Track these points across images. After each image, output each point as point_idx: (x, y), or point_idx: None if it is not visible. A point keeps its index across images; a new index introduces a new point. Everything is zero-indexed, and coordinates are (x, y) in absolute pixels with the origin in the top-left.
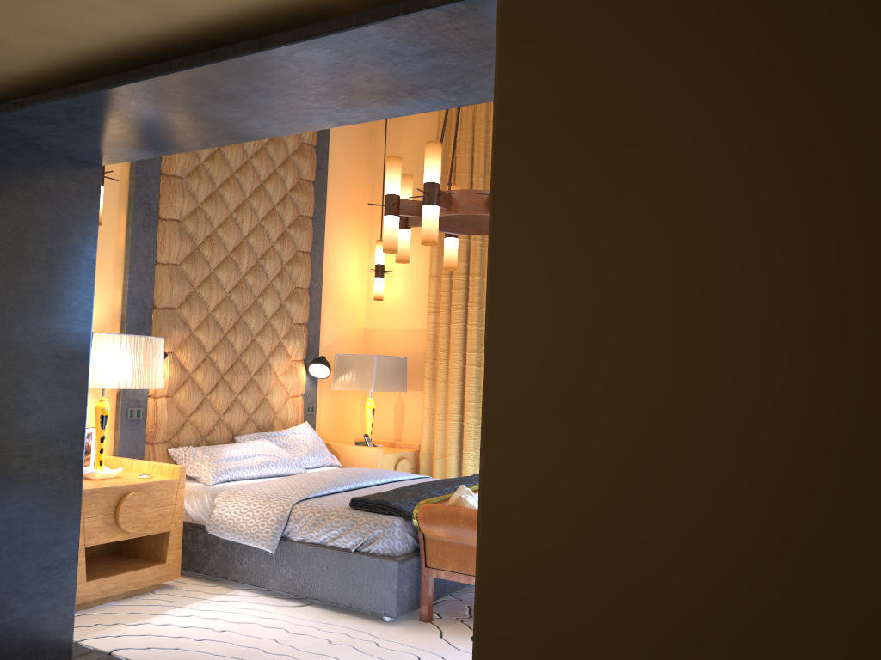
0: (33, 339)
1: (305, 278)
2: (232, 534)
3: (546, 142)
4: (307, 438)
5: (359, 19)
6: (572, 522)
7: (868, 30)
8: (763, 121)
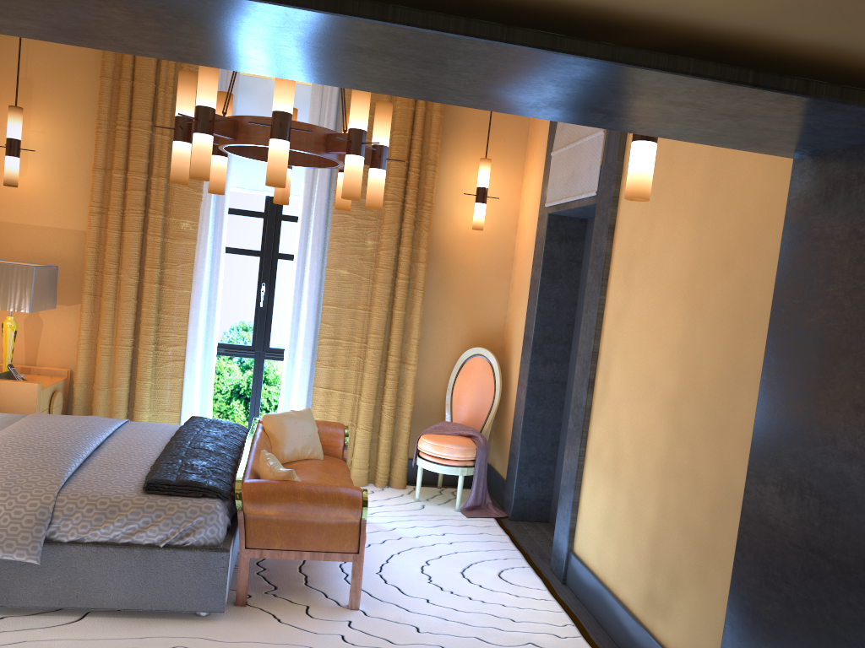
0: None
1: None
2: None
3: None
4: None
5: (698, 68)
6: None
7: None
8: None
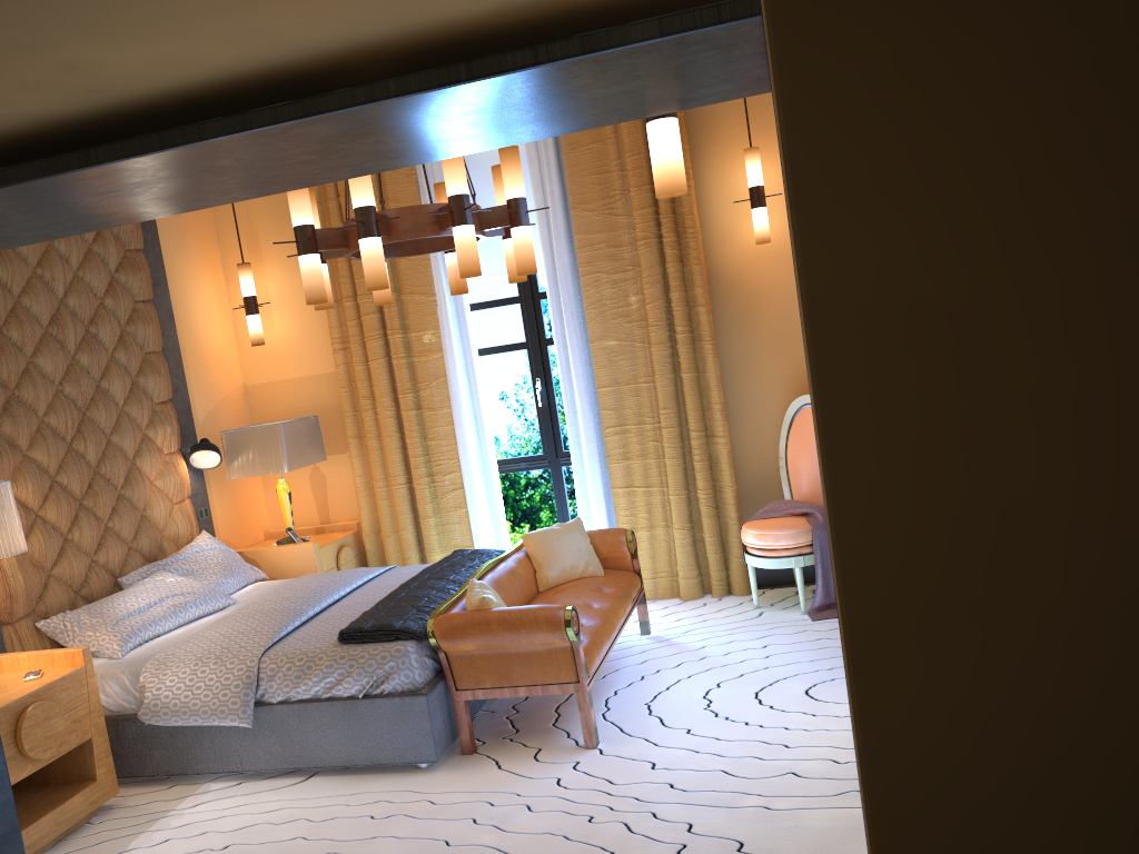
0: None
1: (156, 338)
2: (184, 718)
3: (878, 338)
4: (216, 554)
5: (399, 87)
6: (971, 735)
7: None
8: (1128, 310)
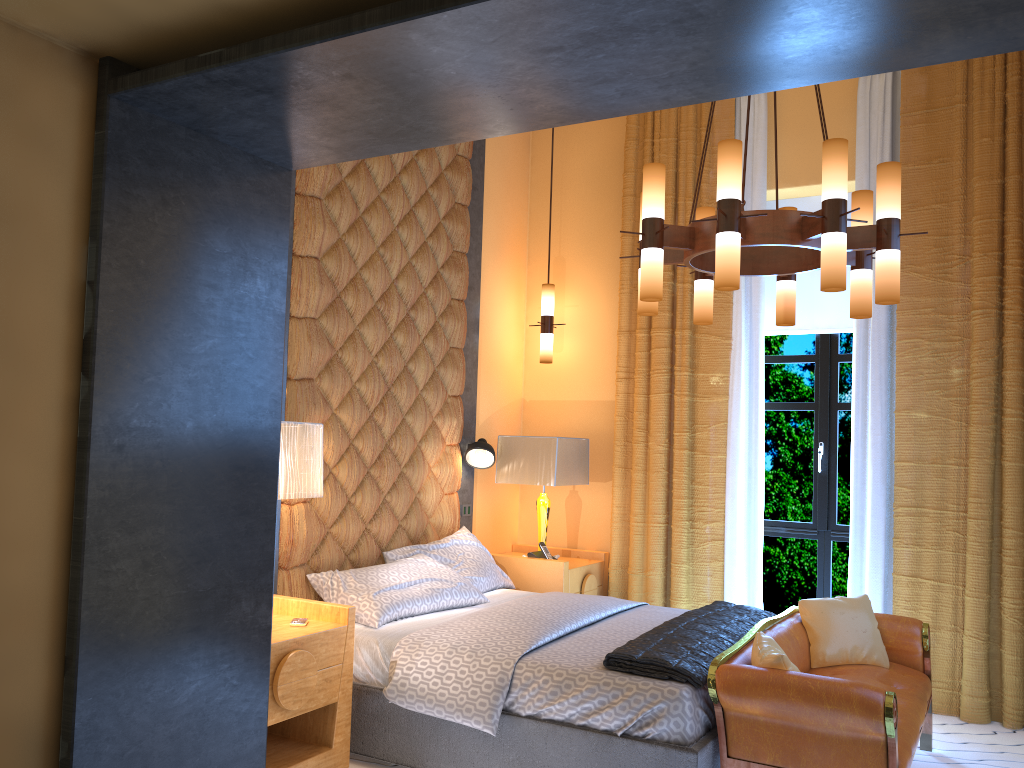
0: (207, 442)
1: (462, 335)
2: (428, 706)
3: None
4: (473, 551)
5: None
6: None
7: None
8: None
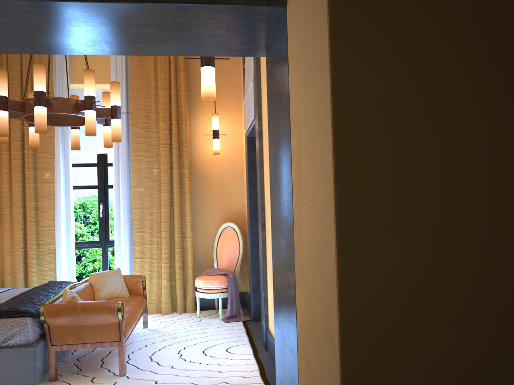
0: None
1: None
2: None
3: (360, 110)
4: None
5: None
6: (385, 285)
7: (482, 83)
8: (450, 113)
